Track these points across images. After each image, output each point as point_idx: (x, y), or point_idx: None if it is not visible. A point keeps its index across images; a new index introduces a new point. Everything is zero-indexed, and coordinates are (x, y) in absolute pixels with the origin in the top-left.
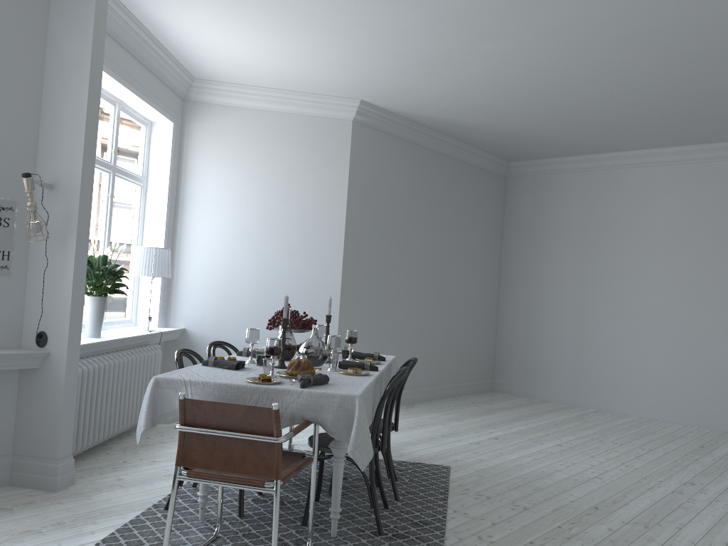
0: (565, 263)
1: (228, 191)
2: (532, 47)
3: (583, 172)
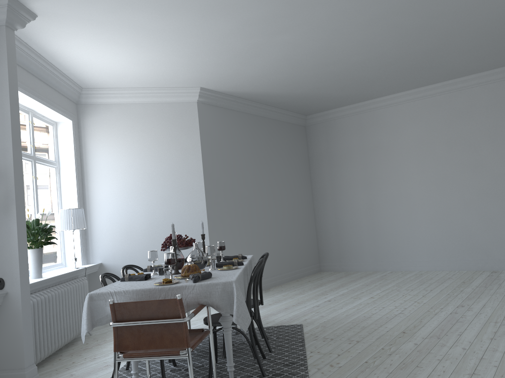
0: (354, 177)
1: (118, 162)
2: (310, 36)
3: (355, 115)
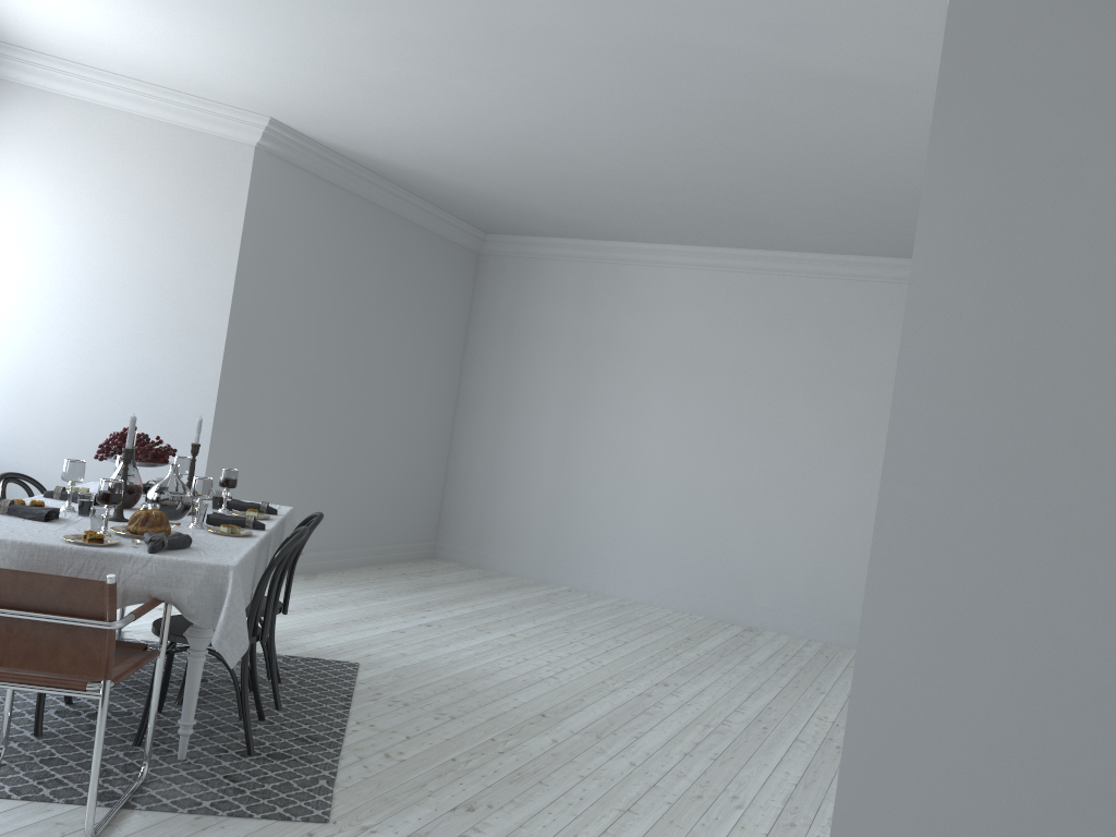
0: (548, 385)
1: (39, 230)
2: (521, 97)
3: (583, 262)
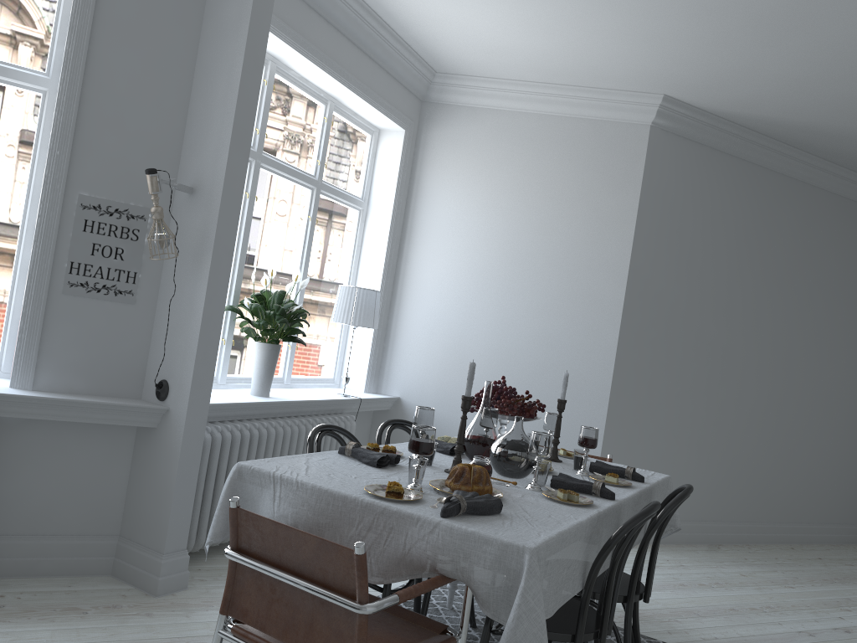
0: None
1: (469, 221)
2: None
3: None
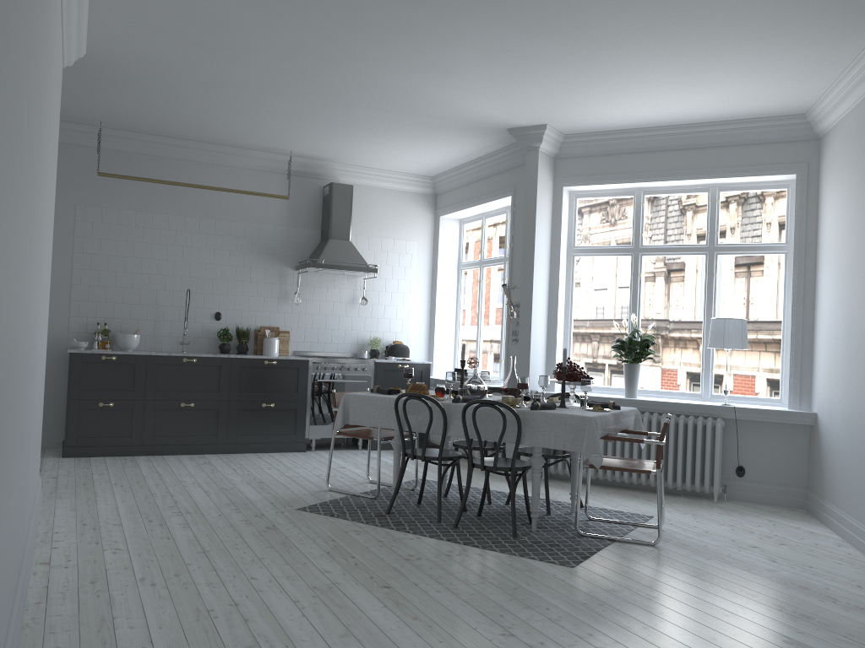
0: None
1: (834, 234)
2: None
3: None
